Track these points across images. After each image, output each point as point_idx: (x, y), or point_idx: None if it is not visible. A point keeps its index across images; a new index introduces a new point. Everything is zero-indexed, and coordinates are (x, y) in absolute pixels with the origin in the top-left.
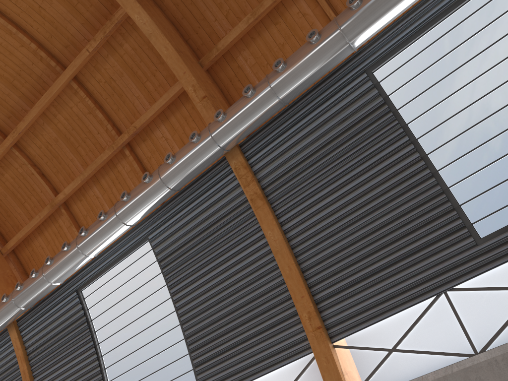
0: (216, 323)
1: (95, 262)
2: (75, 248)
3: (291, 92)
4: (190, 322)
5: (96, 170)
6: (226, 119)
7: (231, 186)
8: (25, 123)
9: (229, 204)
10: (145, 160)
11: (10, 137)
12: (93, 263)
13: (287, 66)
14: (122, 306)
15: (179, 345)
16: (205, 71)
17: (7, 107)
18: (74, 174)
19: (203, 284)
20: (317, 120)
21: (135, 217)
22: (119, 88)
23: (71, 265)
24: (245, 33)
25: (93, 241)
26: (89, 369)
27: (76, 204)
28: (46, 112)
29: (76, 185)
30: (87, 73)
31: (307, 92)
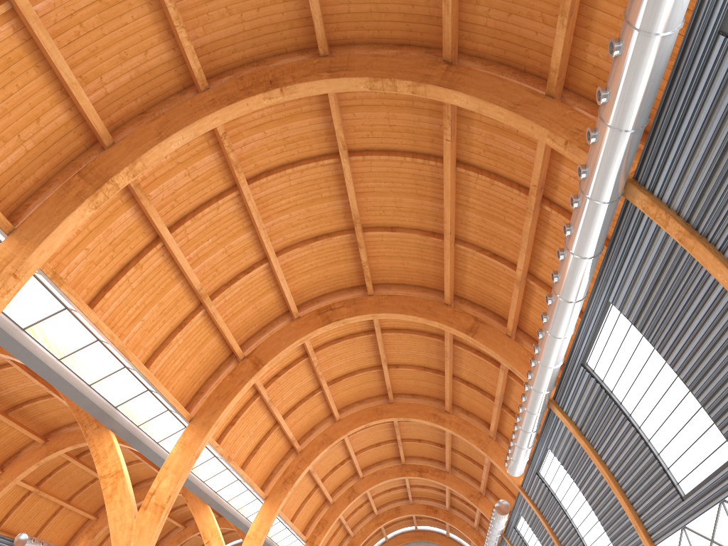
0: (722, 387)
1: (580, 334)
2: (547, 334)
3: (635, 116)
4: (697, 387)
5: (532, 237)
6: (589, 175)
7: (653, 227)
8: (448, 223)
9: (663, 248)
10: (570, 208)
11: (446, 239)
12: (578, 335)
13: (609, 94)
14: (629, 374)
15: (702, 412)
16: (562, 92)
17: (428, 213)
18: (518, 244)
19: (687, 344)
20: (698, 119)
21: (576, 293)
22: (499, 150)
23: (555, 349)
24: (572, 31)
25: (556, 325)
26: (635, 442)
27: (539, 271)
28: (458, 202)
29: (524, 259)
30: (464, 152)
31: (666, 88)
